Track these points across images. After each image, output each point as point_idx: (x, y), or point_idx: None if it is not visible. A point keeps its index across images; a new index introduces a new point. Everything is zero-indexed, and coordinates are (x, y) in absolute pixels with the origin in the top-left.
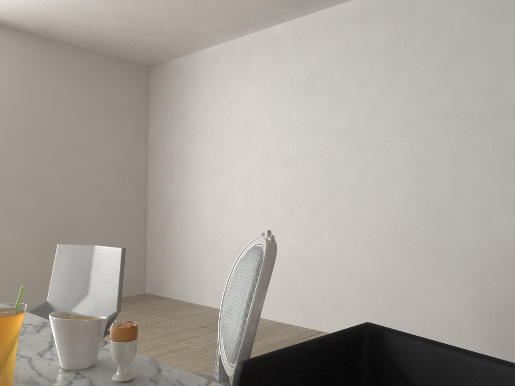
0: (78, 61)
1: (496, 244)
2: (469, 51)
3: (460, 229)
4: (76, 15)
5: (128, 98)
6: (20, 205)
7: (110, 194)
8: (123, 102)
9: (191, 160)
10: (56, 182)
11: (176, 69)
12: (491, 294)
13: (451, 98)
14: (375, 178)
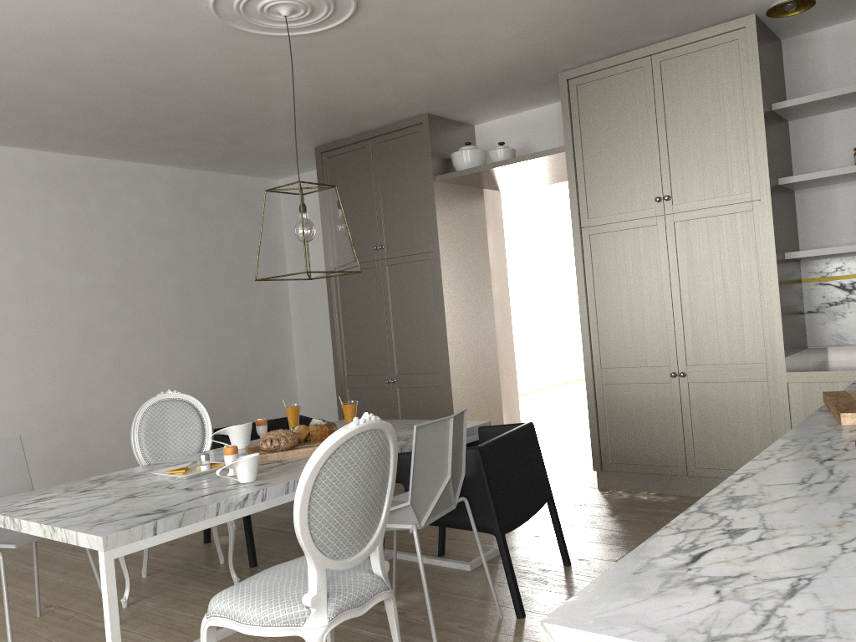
0: None
1: (38, 408)
2: None
3: (5, 401)
4: None
5: None
6: None
7: None
8: None
9: None
10: None
11: None
12: (37, 453)
13: None
14: None
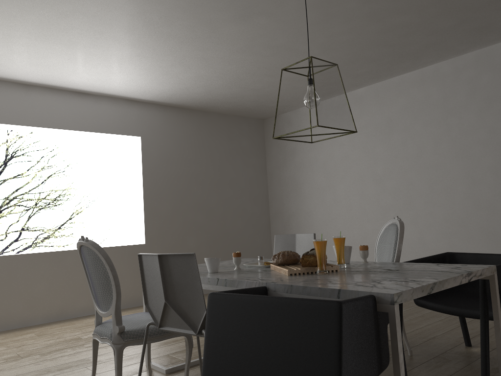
0: (222, 123)
1: None
2: (496, 102)
3: None
4: (230, 98)
5: (252, 143)
6: (198, 222)
7: (247, 211)
8: (249, 147)
9: (303, 183)
10: (216, 206)
11: (285, 120)
12: None
13: (487, 132)
14: (440, 187)
